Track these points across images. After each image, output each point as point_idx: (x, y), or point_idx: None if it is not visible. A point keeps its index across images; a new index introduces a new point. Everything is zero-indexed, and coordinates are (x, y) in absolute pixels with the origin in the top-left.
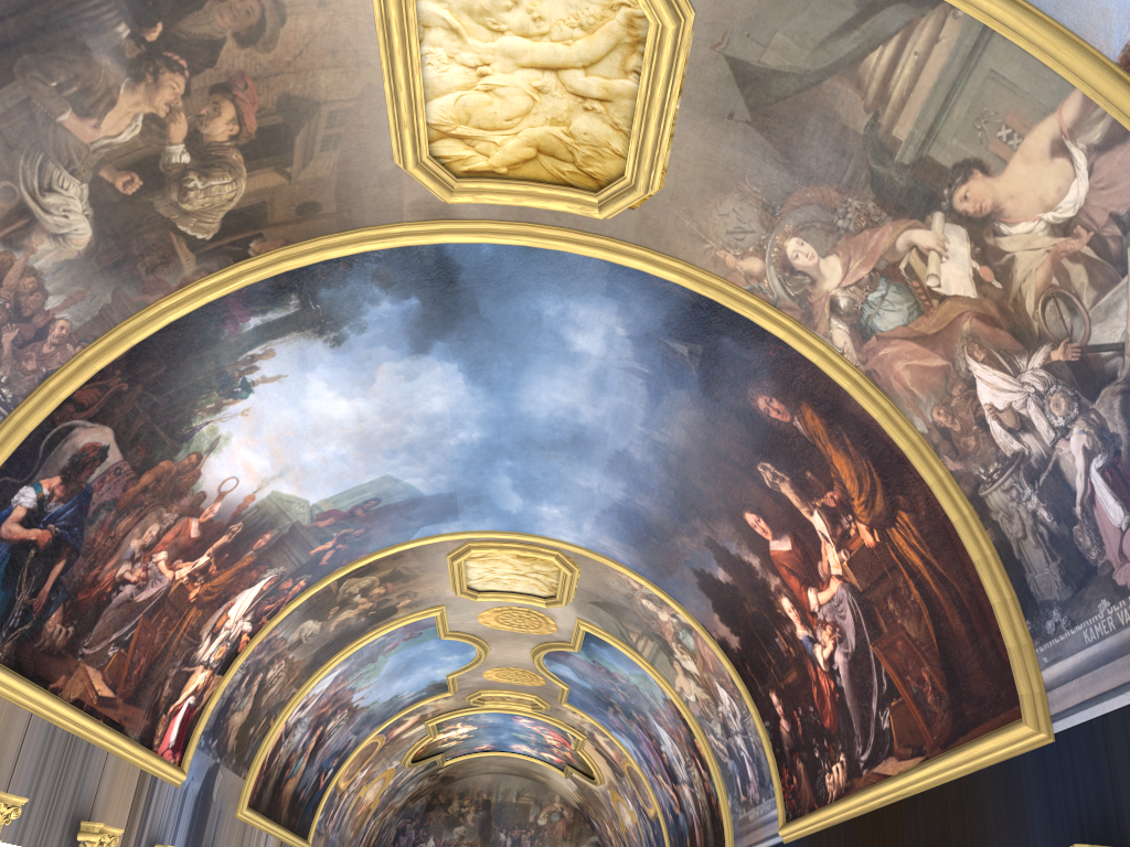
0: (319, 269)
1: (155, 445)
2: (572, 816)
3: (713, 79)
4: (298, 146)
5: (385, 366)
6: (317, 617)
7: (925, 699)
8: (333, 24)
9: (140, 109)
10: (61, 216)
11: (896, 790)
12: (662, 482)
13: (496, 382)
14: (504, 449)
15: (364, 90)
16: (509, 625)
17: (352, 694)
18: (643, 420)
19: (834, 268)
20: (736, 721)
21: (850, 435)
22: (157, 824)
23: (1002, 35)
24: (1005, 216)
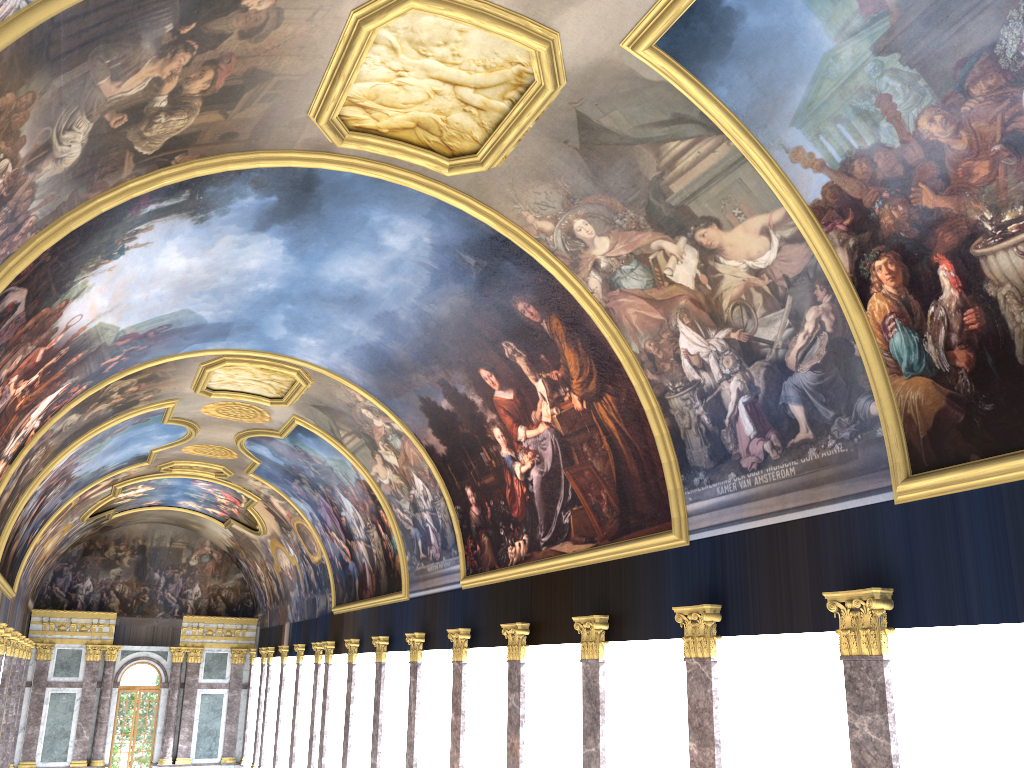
0: (215, 174)
1: (45, 297)
2: (220, 558)
3: (562, 119)
4: (244, 98)
5: (227, 237)
6: (80, 411)
7: (600, 509)
8: (311, 32)
9: (152, 74)
10: (67, 146)
11: (570, 562)
12: (416, 337)
13: (308, 254)
14: (291, 297)
15: (310, 71)
16: (226, 415)
17: (75, 468)
18: (419, 296)
19: (604, 244)
20: (427, 502)
21: (582, 341)
22: None
23: (751, 164)
24: (724, 254)
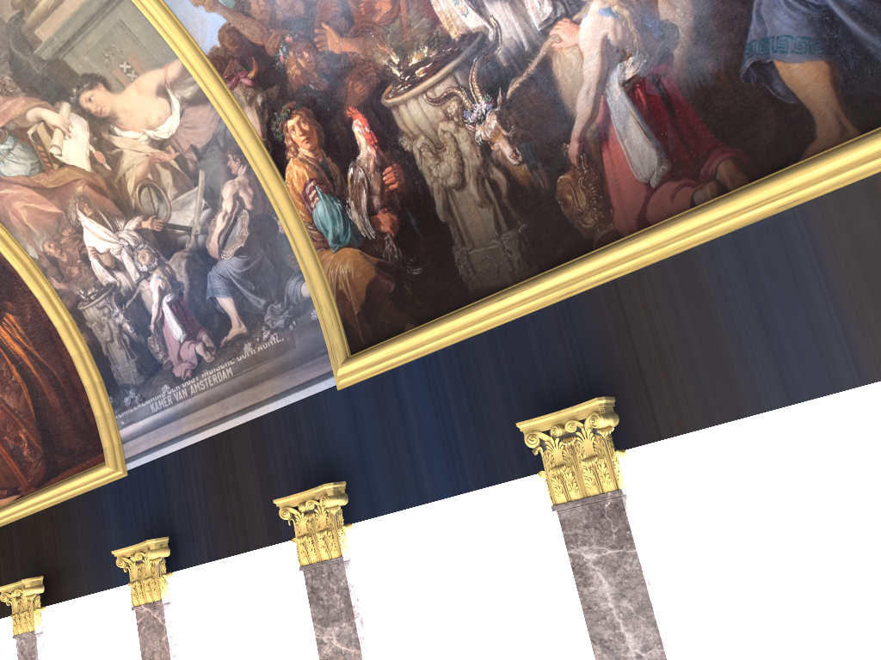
0: None
1: None
2: None
3: None
4: None
5: None
6: None
7: (22, 453)
8: None
9: None
10: None
11: None
12: None
13: None
14: None
15: None
16: None
17: None
18: None
19: None
20: None
21: None
22: None
23: (133, 2)
24: (120, 123)
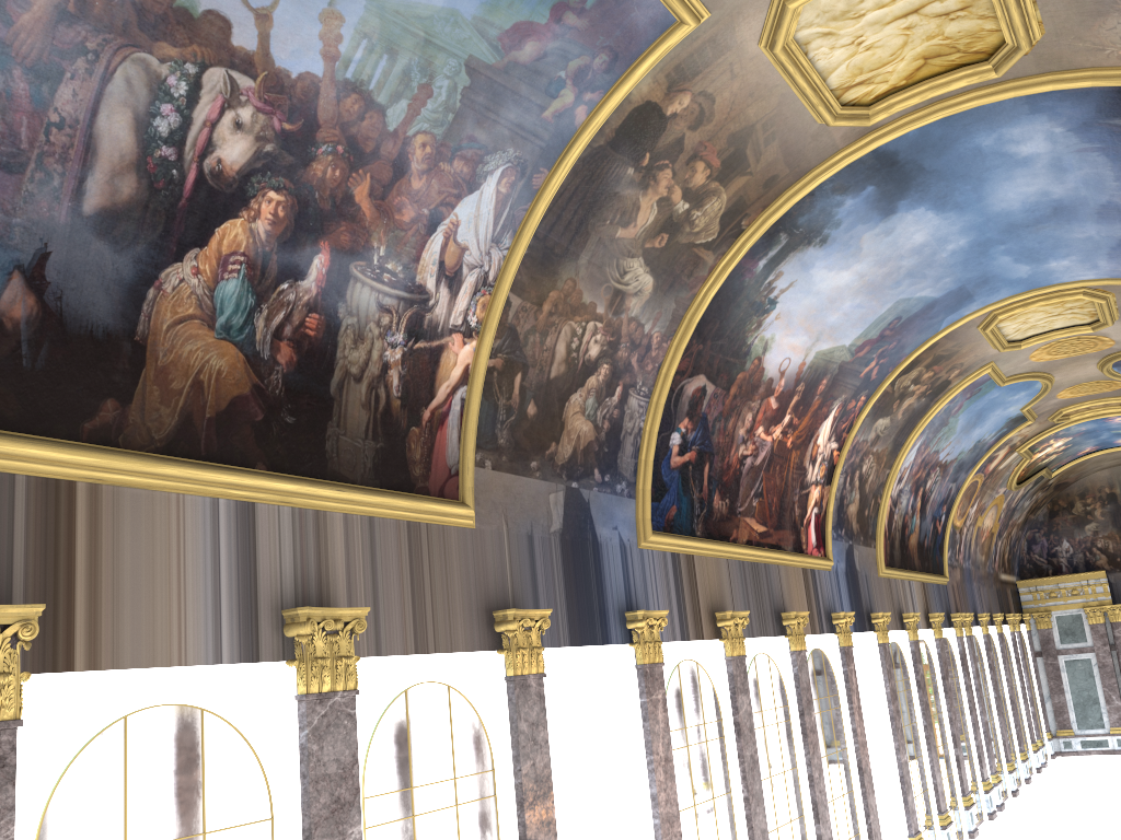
0: (792, 209)
1: (729, 368)
2: None
3: None
4: (749, 154)
5: (865, 236)
6: (884, 414)
7: None
8: (744, 82)
9: (653, 200)
10: (634, 282)
11: None
12: None
13: (962, 203)
14: (993, 240)
15: (779, 100)
16: (1063, 354)
17: (937, 455)
18: (1115, 177)
19: None
20: None
21: None
22: (826, 599)
23: None
24: None
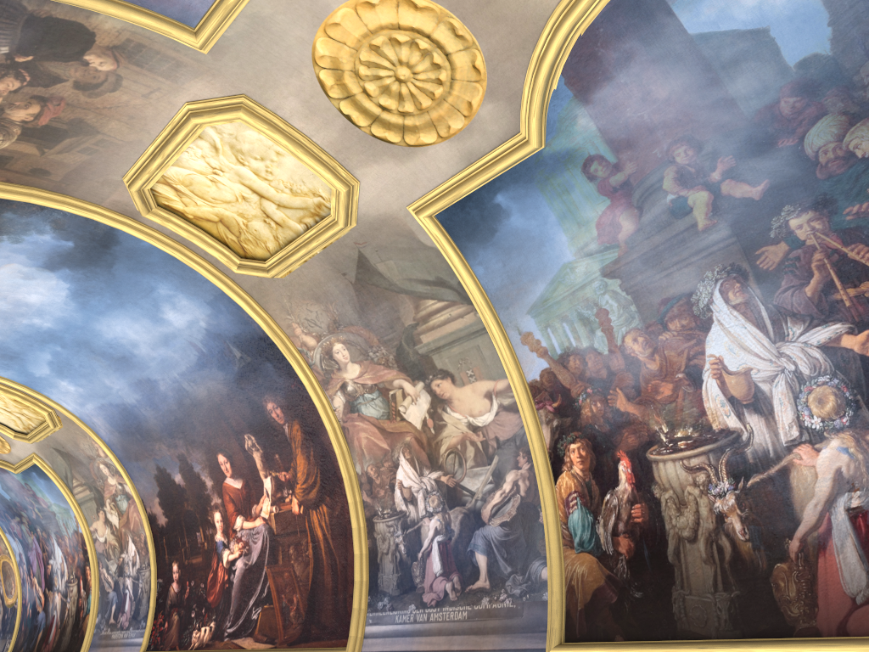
0: (17, 202)
1: None
2: None
3: (346, 254)
4: (65, 143)
5: (14, 265)
6: None
7: (289, 612)
8: (144, 107)
9: None
10: None
11: None
12: (170, 409)
13: (90, 305)
14: (63, 340)
15: (134, 141)
16: None
17: None
18: (182, 373)
19: (355, 370)
20: (133, 569)
21: (315, 451)
22: None
23: (490, 336)
24: (452, 405)
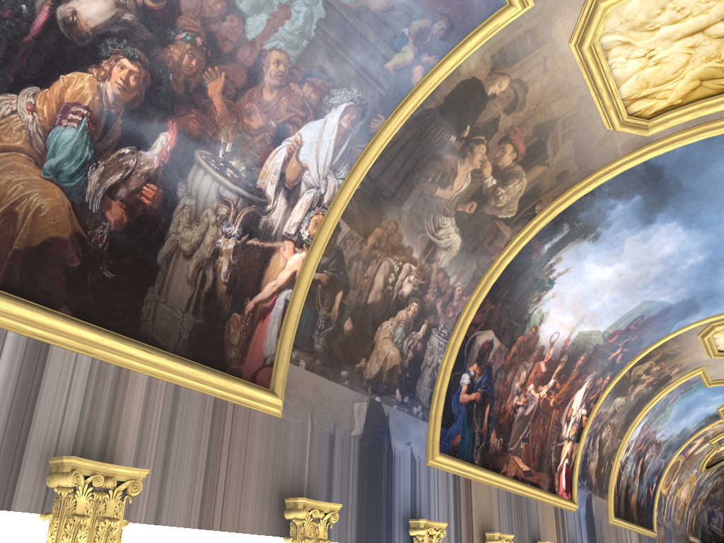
0: (575, 204)
1: (513, 330)
2: None
3: None
4: (548, 147)
5: (628, 240)
6: (621, 394)
7: None
8: (553, 77)
9: (468, 170)
10: (446, 238)
11: None
12: None
13: (706, 222)
14: (723, 260)
15: (579, 101)
16: None
17: (655, 434)
18: None
19: None
20: None
21: None
22: (571, 535)
23: None
24: None
